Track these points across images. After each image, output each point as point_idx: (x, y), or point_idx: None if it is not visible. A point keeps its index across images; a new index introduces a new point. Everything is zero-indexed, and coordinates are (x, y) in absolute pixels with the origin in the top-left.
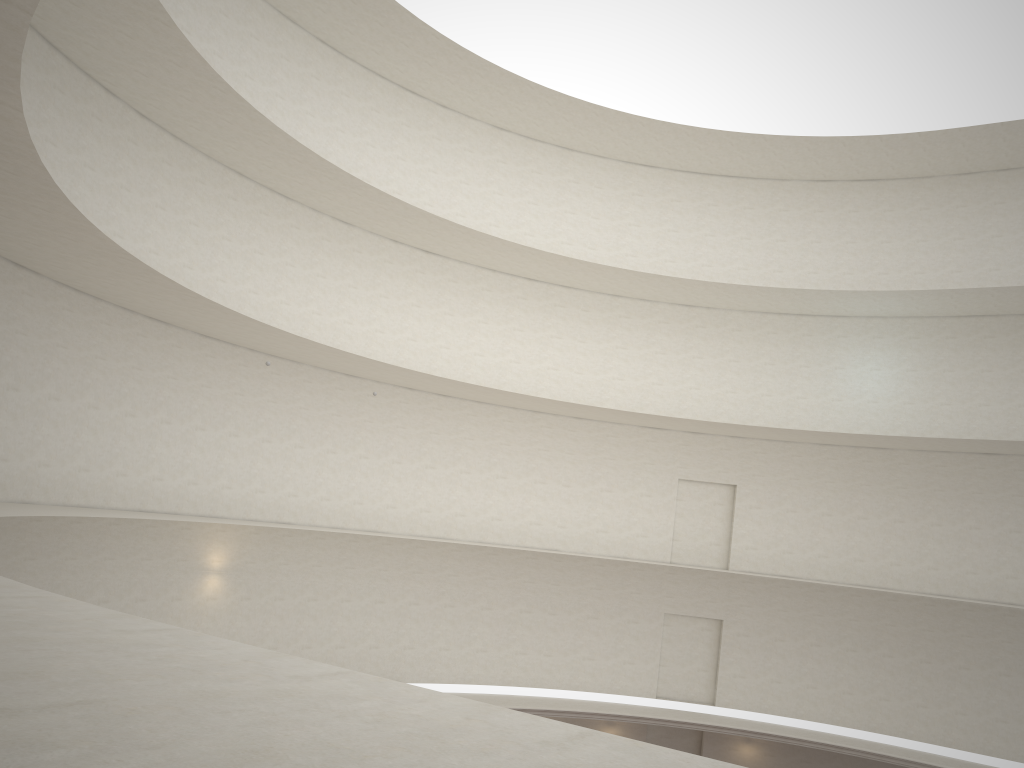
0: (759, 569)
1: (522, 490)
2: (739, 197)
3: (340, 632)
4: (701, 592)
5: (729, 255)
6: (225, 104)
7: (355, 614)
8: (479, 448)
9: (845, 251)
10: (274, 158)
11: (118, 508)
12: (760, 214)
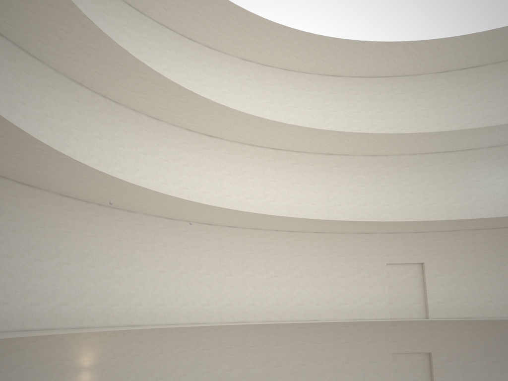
0: (449, 315)
1: (289, 283)
2: (393, 88)
3: None
4: (413, 335)
5: (393, 122)
6: (61, 12)
7: None
8: (258, 259)
9: (465, 110)
10: (103, 65)
11: (2, 330)
12: (408, 96)
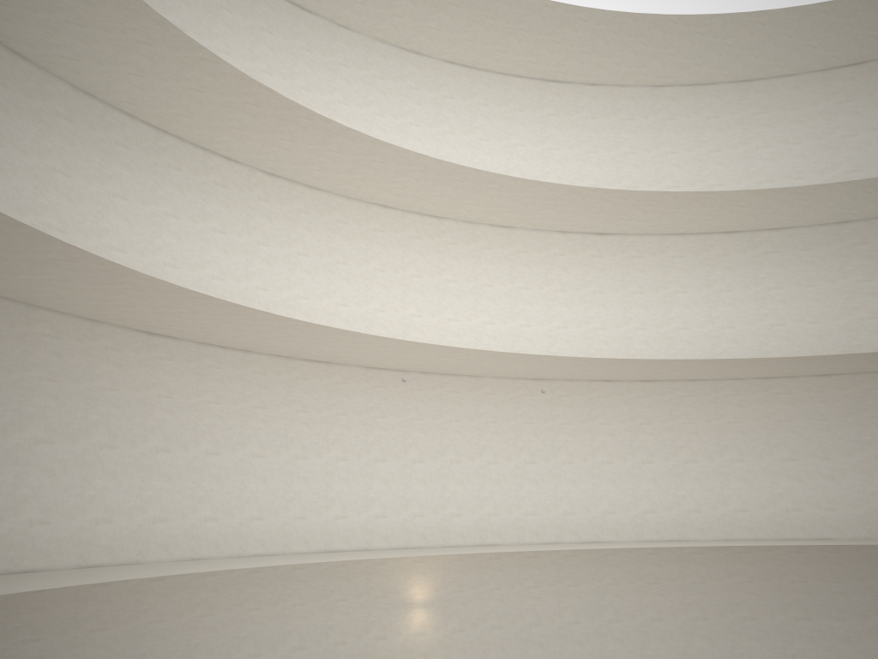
0: None
1: (767, 472)
2: None
3: (573, 658)
4: None
5: None
6: (320, 132)
7: (587, 637)
8: (703, 432)
9: None
10: (399, 177)
11: (301, 552)
12: None
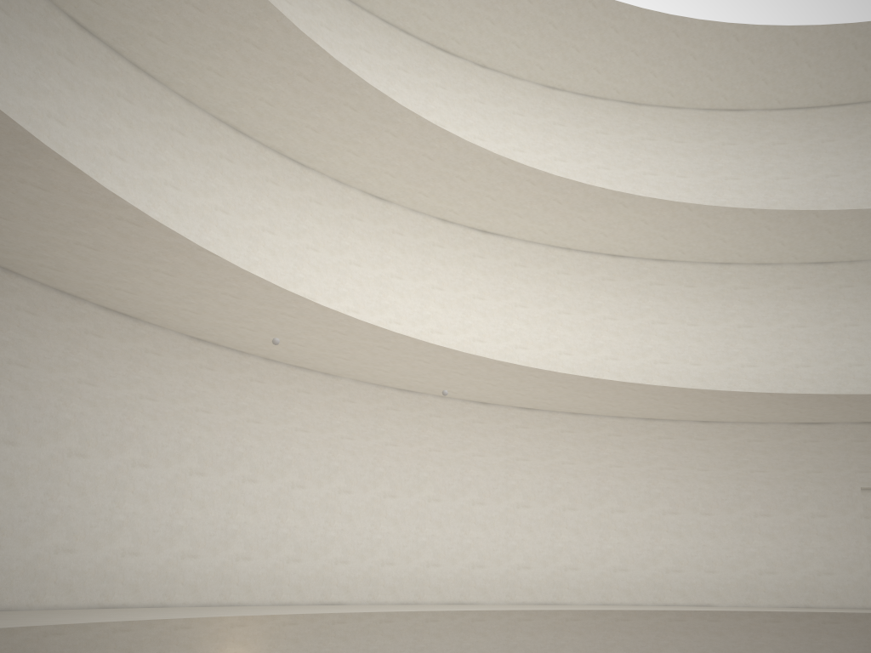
0: None
1: (648, 526)
2: (860, 126)
3: None
4: None
5: (864, 194)
6: None
7: None
8: (583, 474)
9: None
10: (273, 81)
11: (60, 606)
12: None
